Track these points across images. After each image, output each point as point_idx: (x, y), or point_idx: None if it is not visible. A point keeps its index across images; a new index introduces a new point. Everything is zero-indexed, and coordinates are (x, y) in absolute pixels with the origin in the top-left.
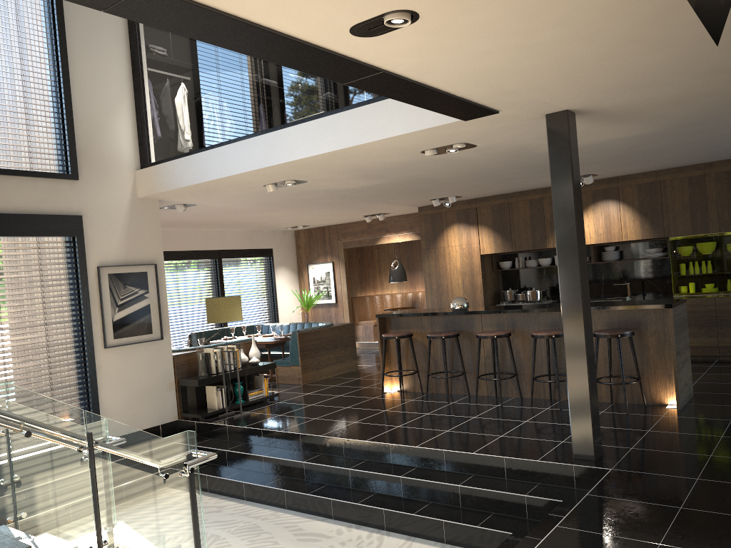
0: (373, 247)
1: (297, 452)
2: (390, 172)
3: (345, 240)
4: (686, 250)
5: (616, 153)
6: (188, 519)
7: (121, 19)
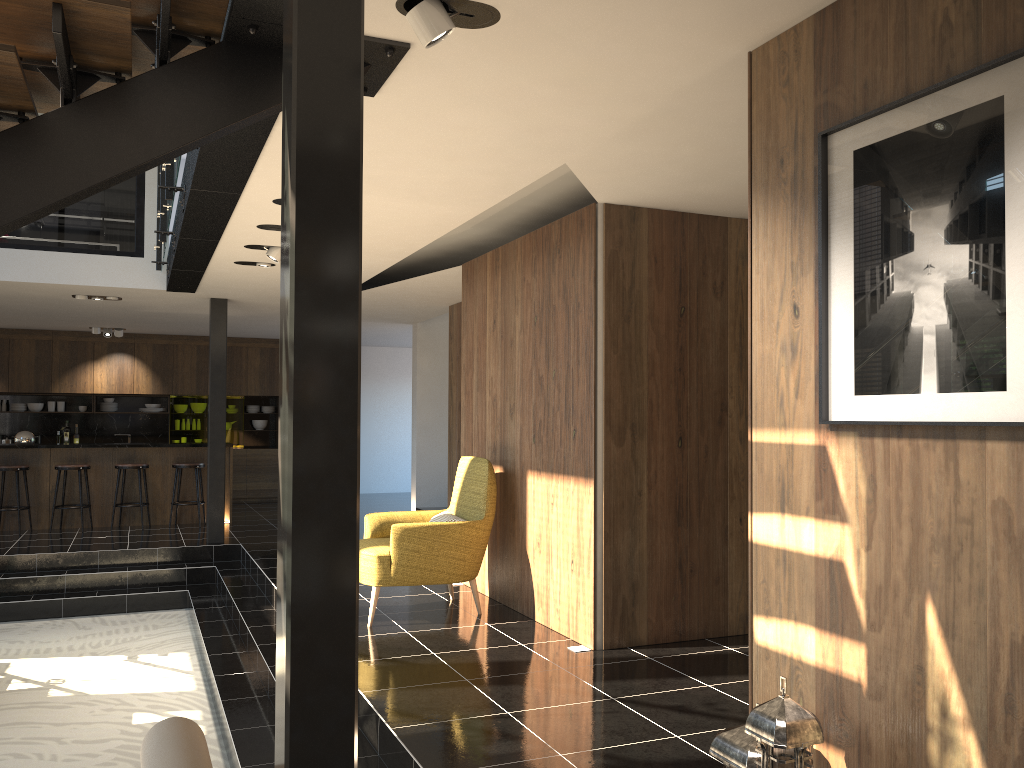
0: None
1: None
2: None
3: None
4: (184, 408)
5: (182, 320)
6: None
7: None
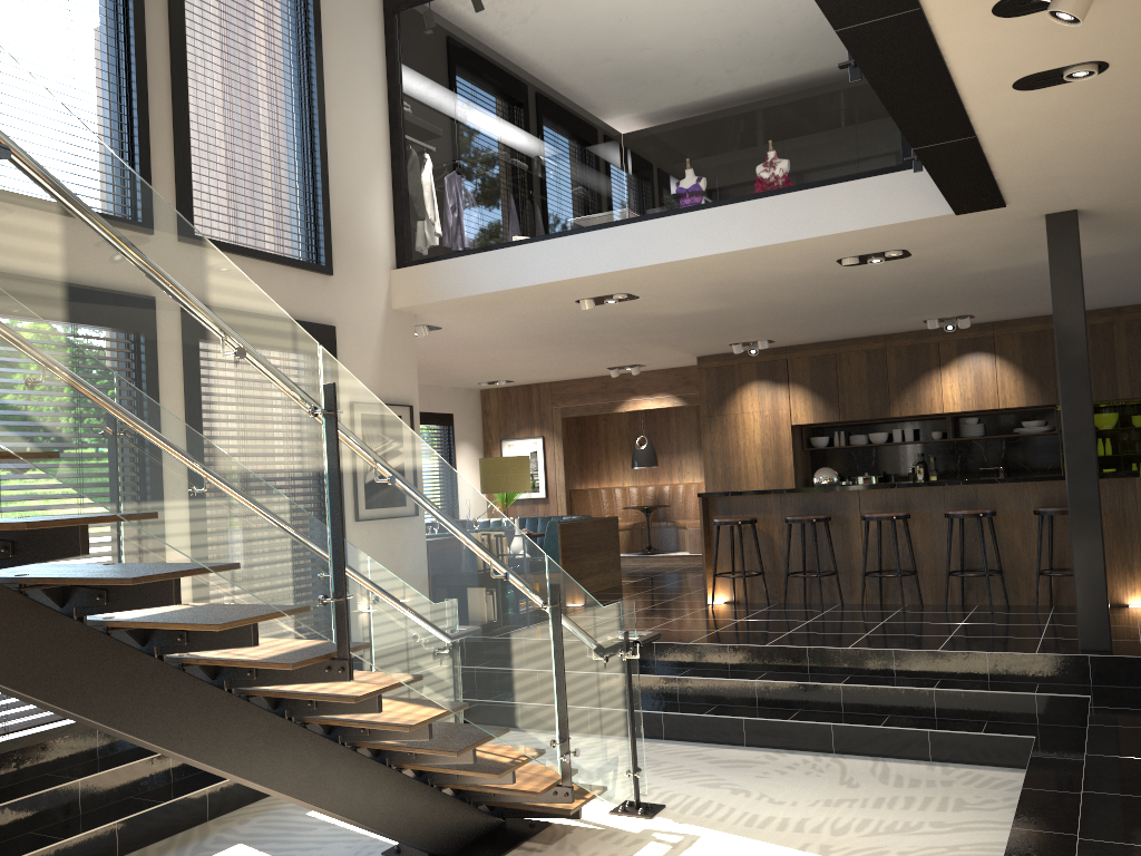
0: (599, 418)
1: (651, 668)
2: (755, 290)
3: (565, 404)
4: None
5: (1040, 282)
6: (623, 721)
7: (379, 56)
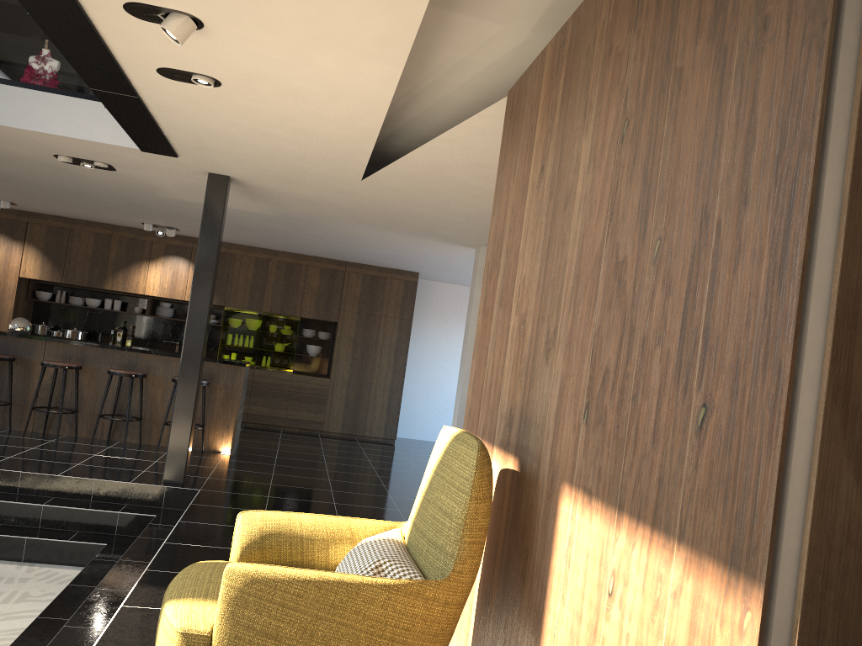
0: None
1: None
2: None
3: None
4: (237, 323)
5: None
6: None
7: None
